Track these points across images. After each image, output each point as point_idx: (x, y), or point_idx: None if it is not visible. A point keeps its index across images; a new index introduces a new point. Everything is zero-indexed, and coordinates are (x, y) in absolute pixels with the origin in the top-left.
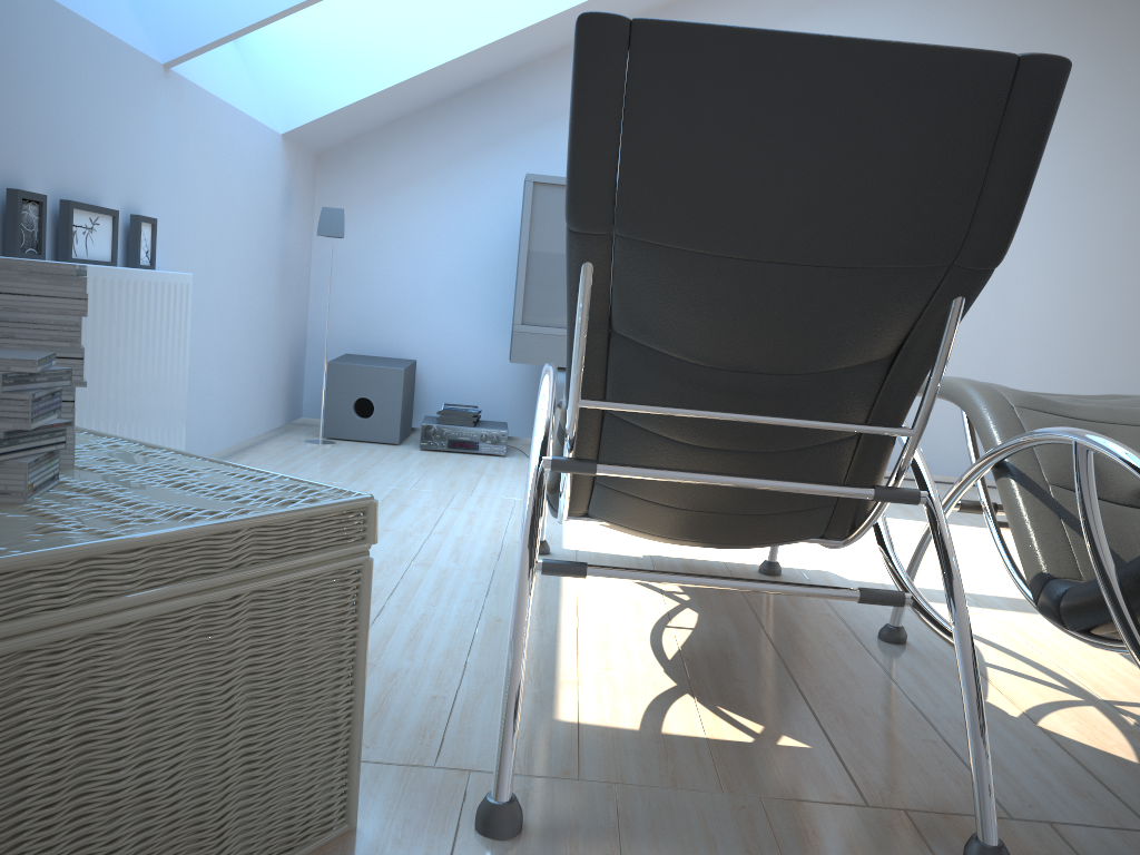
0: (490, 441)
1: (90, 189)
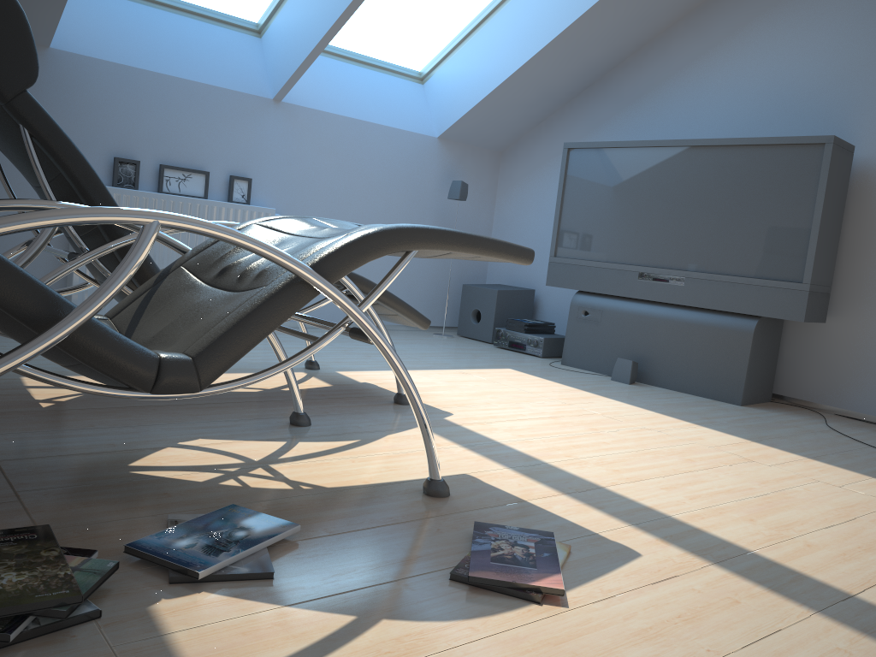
0: (532, 344)
1: (195, 162)
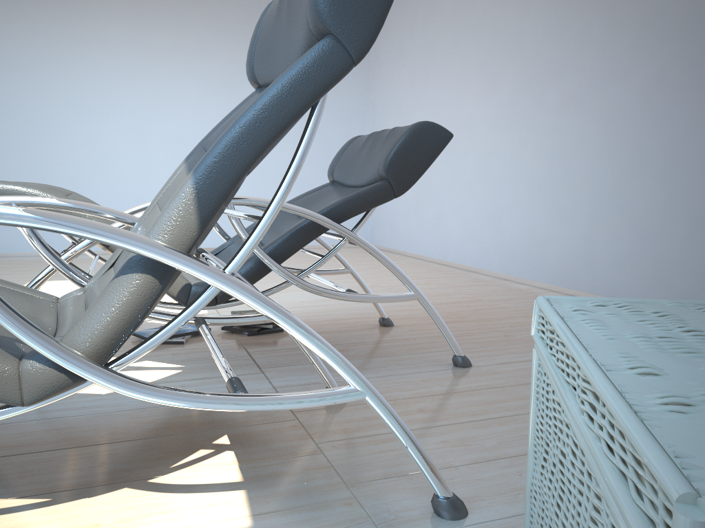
0: None
1: None
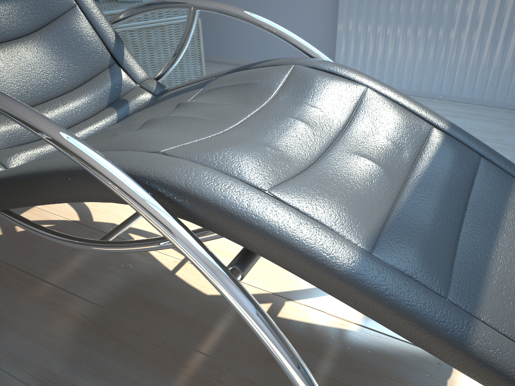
0: None
1: None
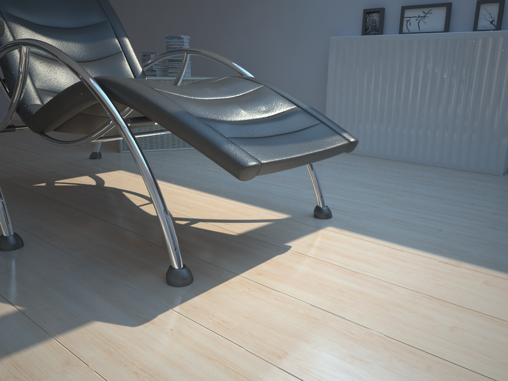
0: None
1: None
